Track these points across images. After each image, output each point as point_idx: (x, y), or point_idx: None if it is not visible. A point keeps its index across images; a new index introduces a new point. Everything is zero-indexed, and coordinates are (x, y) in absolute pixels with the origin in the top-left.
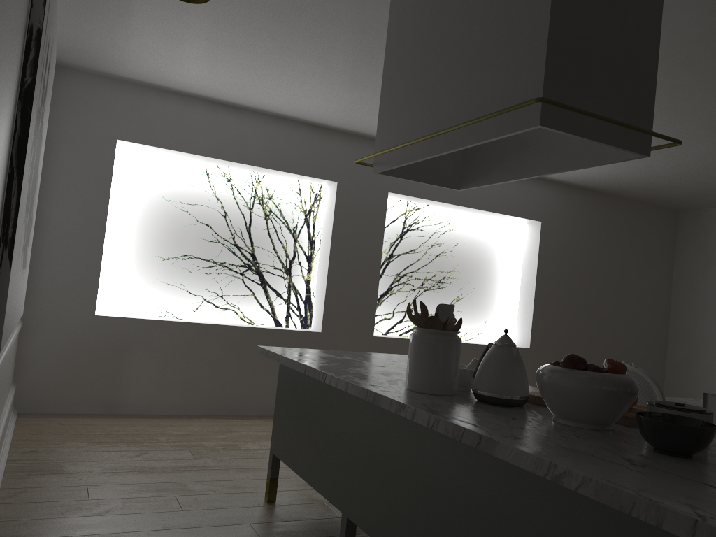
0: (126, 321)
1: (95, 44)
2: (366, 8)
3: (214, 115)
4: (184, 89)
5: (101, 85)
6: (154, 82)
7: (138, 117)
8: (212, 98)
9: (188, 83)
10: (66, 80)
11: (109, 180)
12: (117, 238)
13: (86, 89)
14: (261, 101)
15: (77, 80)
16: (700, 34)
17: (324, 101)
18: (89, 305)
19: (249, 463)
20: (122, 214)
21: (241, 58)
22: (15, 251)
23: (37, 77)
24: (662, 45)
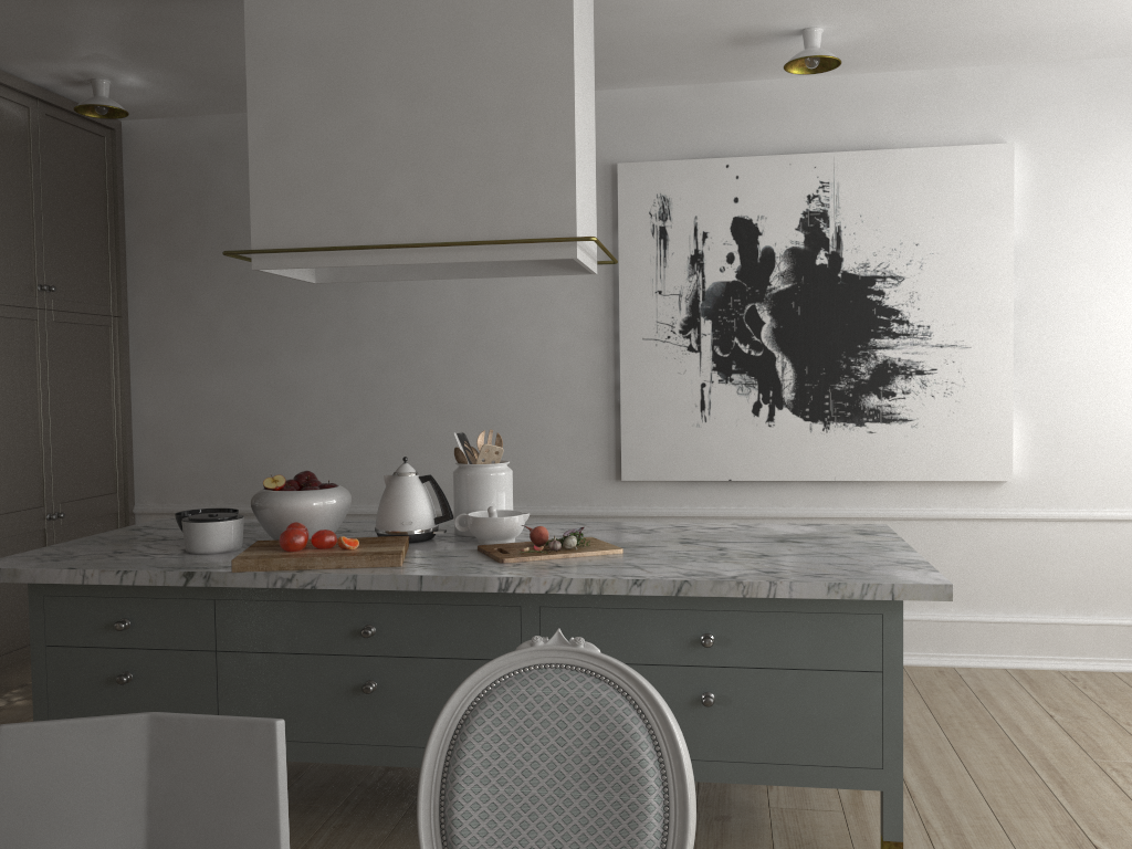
0: None
1: None
2: None
3: None
4: None
5: None
6: None
7: None
8: None
9: None
10: None
11: None
12: None
13: None
14: None
15: None
16: None
17: None
18: None
19: (1092, 798)
20: None
21: None
22: (637, 410)
23: (629, 285)
24: None
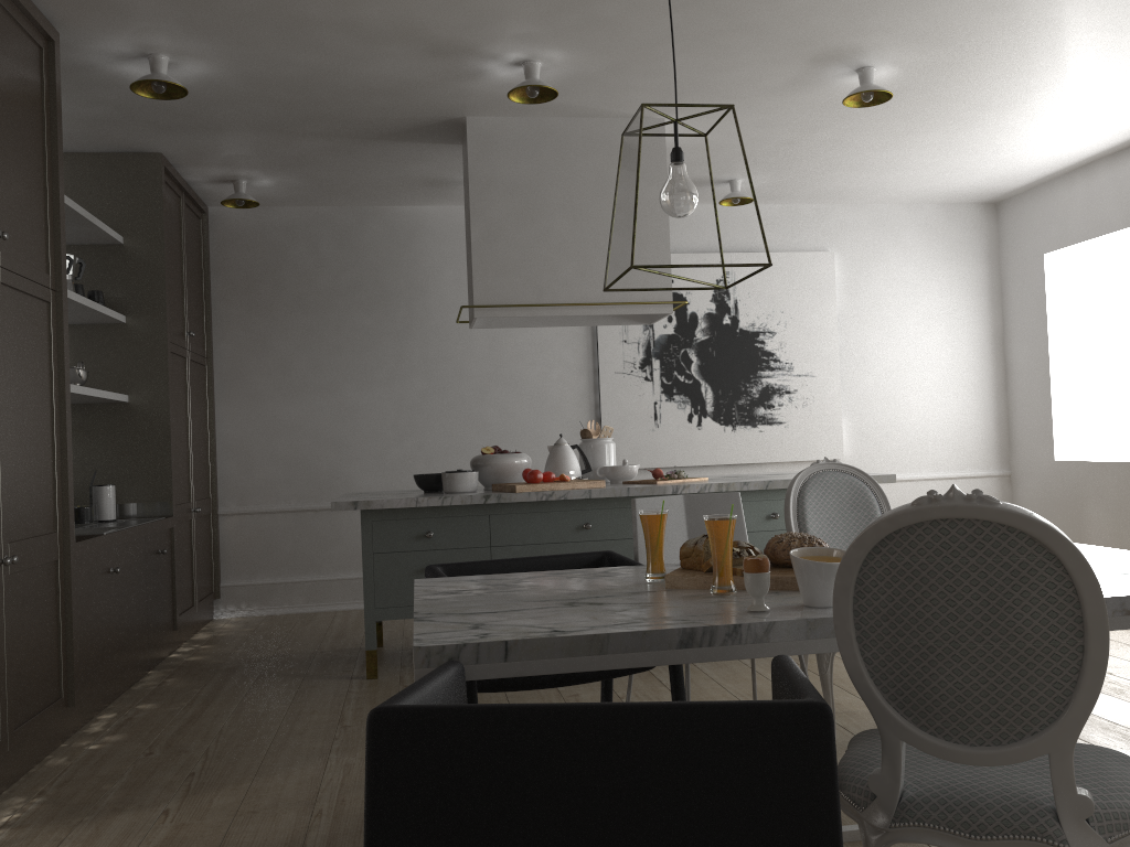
0: (1077, 466)
1: (925, 194)
2: (757, 137)
3: (1117, 171)
4: (1063, 165)
5: (1025, 202)
6: (1038, 176)
7: (1054, 218)
8: (1096, 154)
9: (1035, 166)
10: (1004, 213)
11: (1044, 304)
12: (1123, 362)
13: (1017, 214)
14: (1103, 135)
15: (1010, 209)
16: (680, 10)
17: (1083, 111)
18: (1049, 450)
19: None
20: (1123, 330)
21: (928, 156)
22: (612, 421)
23: (605, 336)
24: (729, 15)
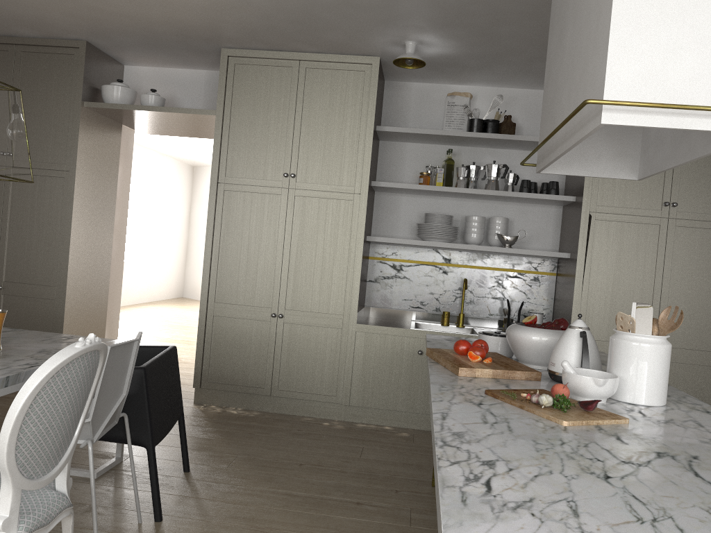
0: None
1: None
2: None
3: None
4: None
5: None
6: None
7: None
8: None
9: None
10: None
11: None
12: None
13: None
14: None
15: None
16: None
17: None
18: None
19: None
20: None
21: None
22: None
23: None
24: None
